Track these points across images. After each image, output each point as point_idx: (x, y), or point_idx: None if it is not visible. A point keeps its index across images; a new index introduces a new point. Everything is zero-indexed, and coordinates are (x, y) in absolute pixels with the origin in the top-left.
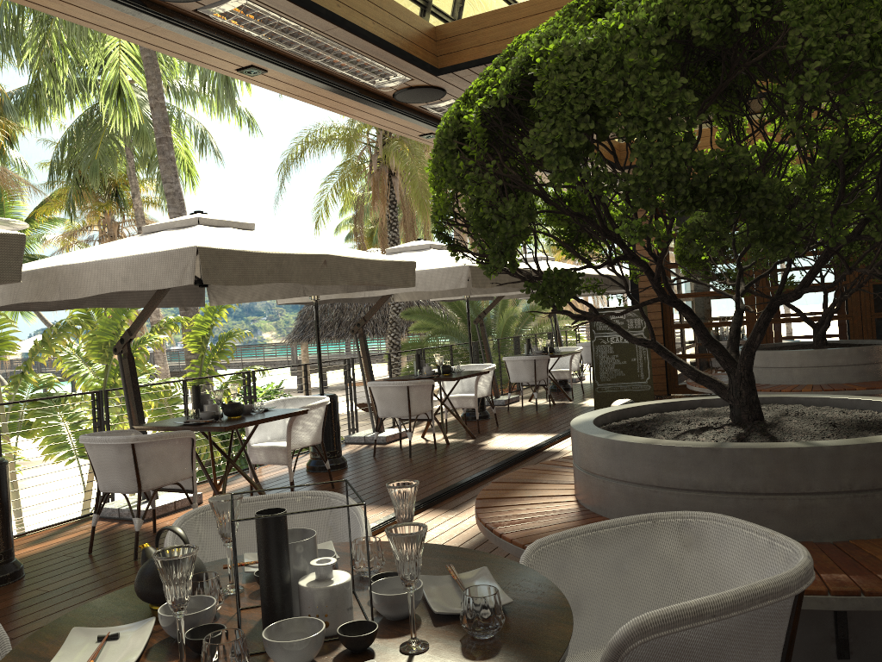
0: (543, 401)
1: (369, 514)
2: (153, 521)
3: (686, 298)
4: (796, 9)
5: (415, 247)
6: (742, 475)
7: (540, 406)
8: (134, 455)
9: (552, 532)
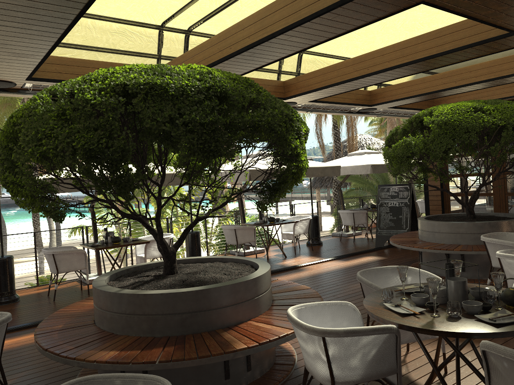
0: (373, 235)
1: None
2: (80, 285)
3: (457, 177)
4: (26, 122)
5: (253, 155)
6: (99, 300)
7: (363, 239)
8: (54, 258)
9: (69, 313)
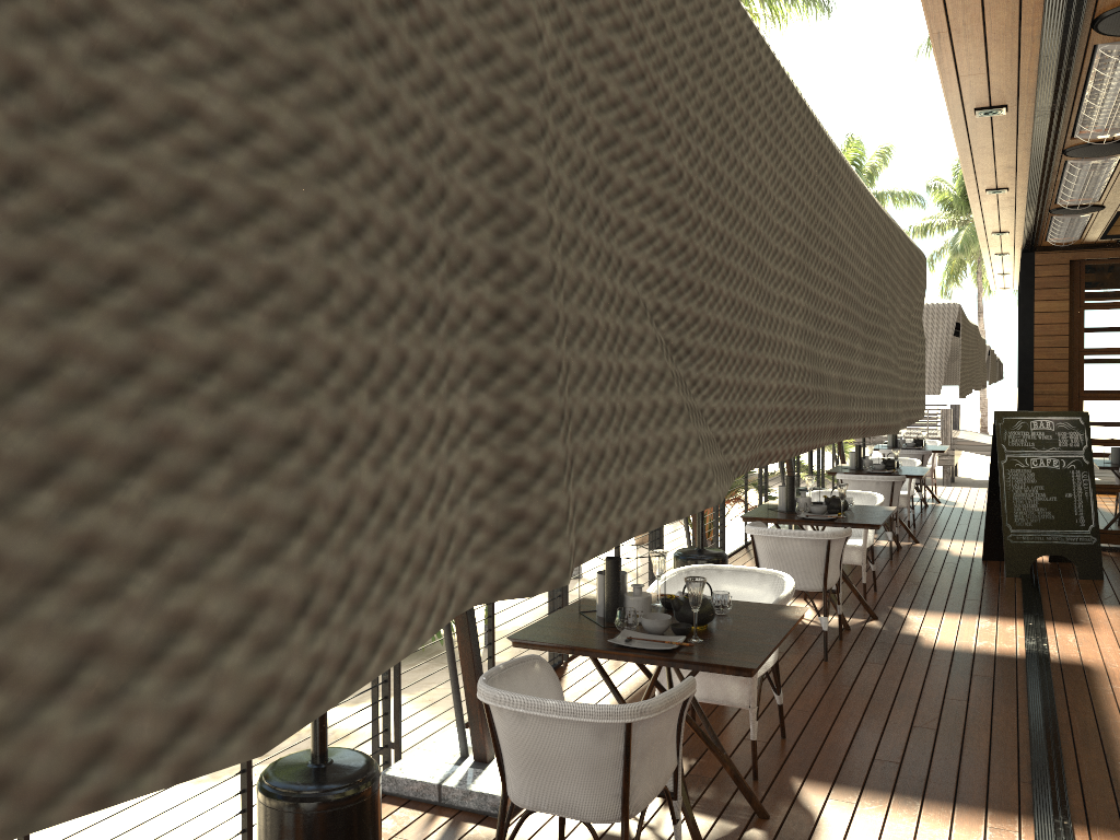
0: None
1: (967, 833)
2: (561, 839)
3: (1107, 401)
4: None
5: None
6: None
7: (881, 550)
8: (629, 746)
9: None
